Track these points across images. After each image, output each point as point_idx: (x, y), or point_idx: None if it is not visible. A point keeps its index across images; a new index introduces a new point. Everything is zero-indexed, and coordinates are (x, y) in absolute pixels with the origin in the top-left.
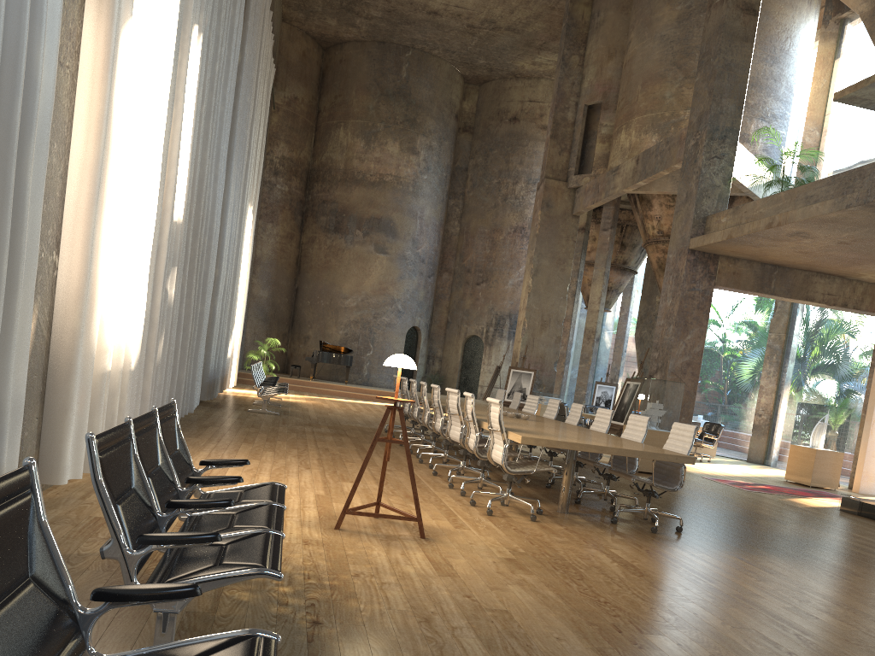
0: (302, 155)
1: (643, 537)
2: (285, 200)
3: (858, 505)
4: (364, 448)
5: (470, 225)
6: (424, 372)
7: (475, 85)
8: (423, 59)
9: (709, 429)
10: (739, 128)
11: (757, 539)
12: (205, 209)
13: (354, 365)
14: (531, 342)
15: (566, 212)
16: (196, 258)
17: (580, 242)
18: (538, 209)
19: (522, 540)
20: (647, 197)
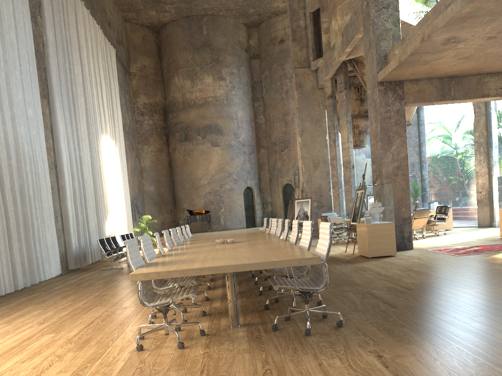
0: (157, 99)
1: (287, 346)
2: (152, 129)
3: None
4: None
5: (270, 115)
6: (262, 214)
7: (254, 28)
8: (215, 20)
9: (440, 211)
10: None
11: (425, 317)
12: None
13: (214, 219)
14: (310, 179)
15: (313, 87)
16: None
17: (331, 105)
18: (295, 90)
19: None
20: (360, 60)
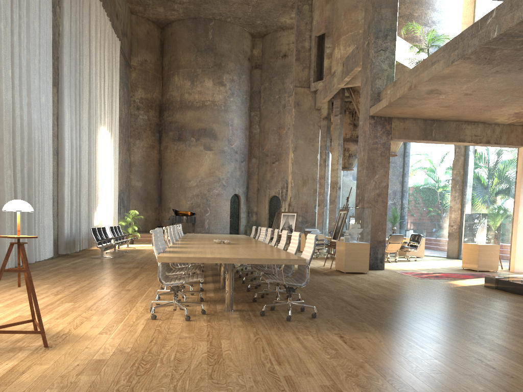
0: (154, 95)
1: (272, 326)
2: (146, 124)
3: (495, 281)
4: (137, 275)
5: (265, 127)
6: (246, 222)
7: (259, 38)
8: (221, 25)
9: (414, 238)
10: (396, 28)
11: (380, 317)
12: (16, 125)
13: (199, 222)
14: (297, 194)
15: (311, 107)
16: (4, 157)
17: (325, 126)
18: (293, 108)
19: (147, 339)
20: (357, 89)
